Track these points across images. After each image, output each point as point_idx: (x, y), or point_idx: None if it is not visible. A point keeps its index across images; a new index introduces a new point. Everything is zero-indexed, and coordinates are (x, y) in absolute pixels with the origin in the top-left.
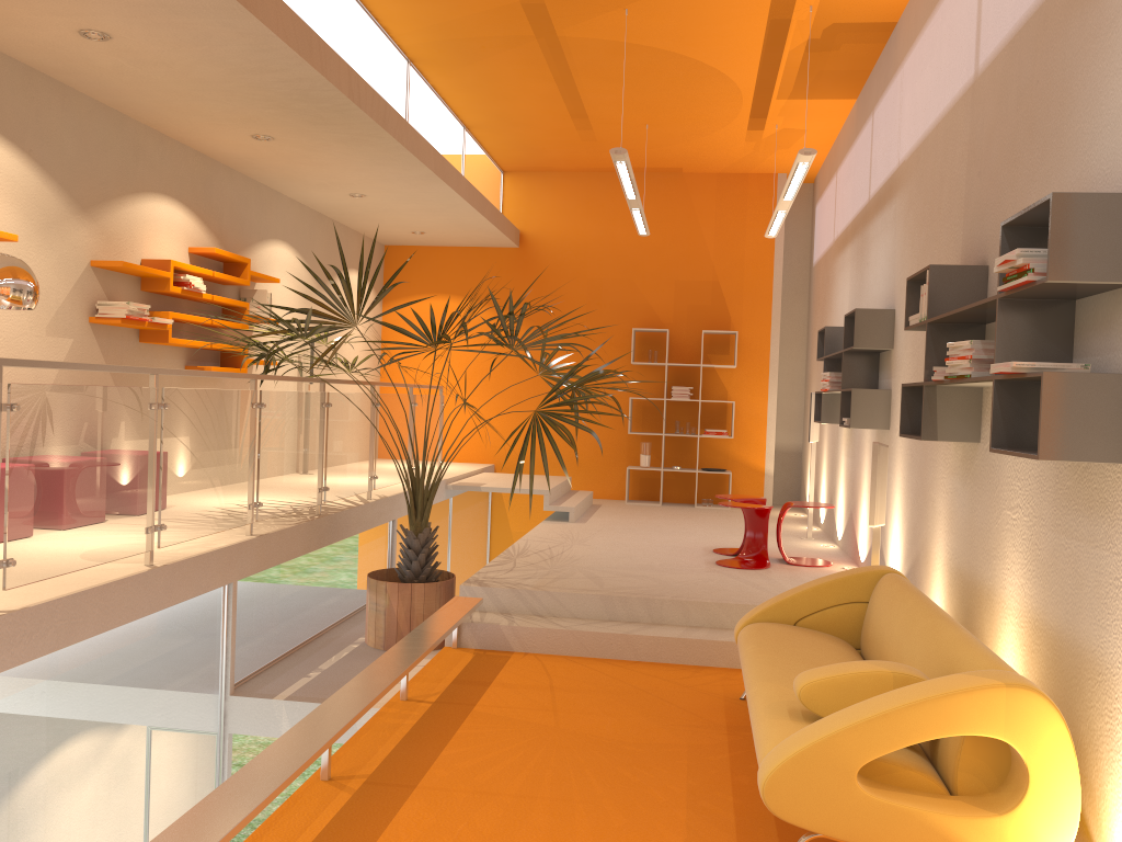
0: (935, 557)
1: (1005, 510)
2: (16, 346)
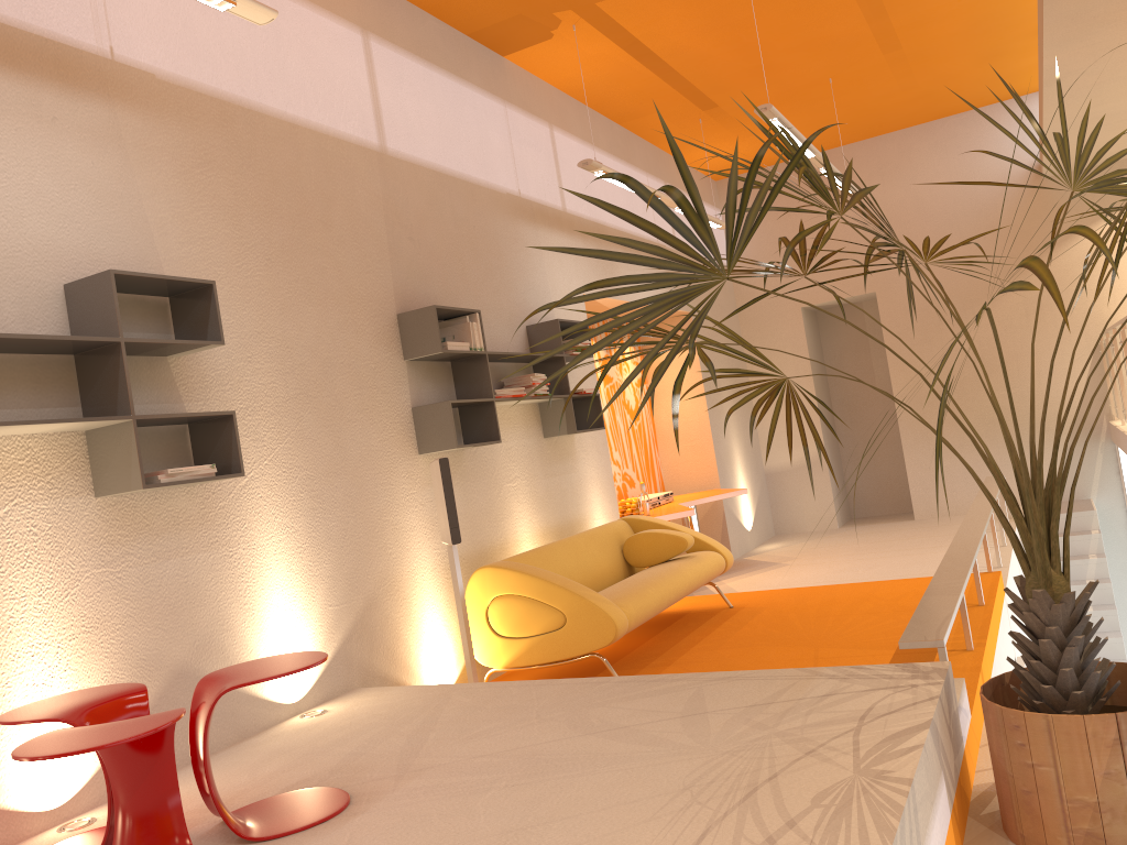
0: (413, 574)
1: (505, 484)
2: None
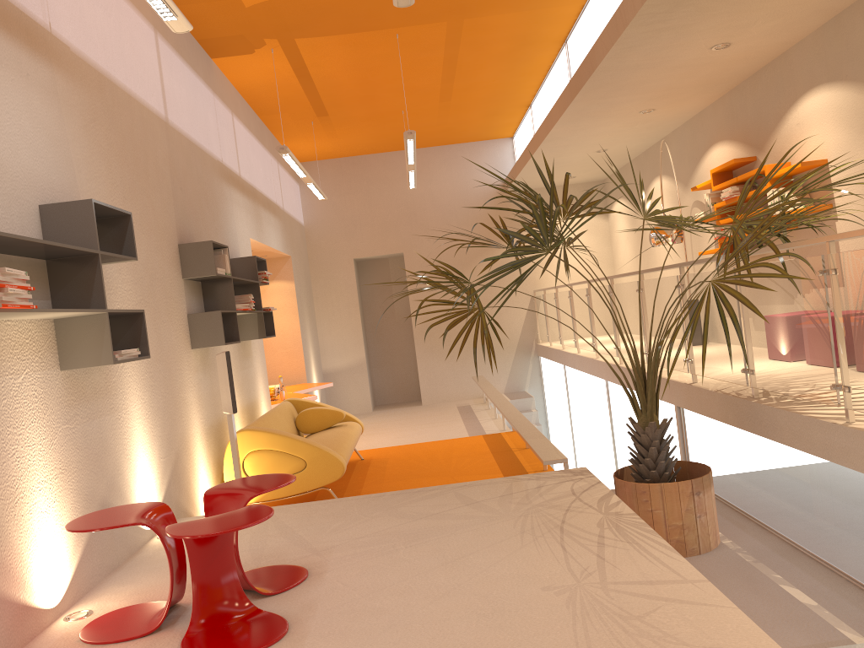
0: (193, 437)
1: None
2: (857, 227)
